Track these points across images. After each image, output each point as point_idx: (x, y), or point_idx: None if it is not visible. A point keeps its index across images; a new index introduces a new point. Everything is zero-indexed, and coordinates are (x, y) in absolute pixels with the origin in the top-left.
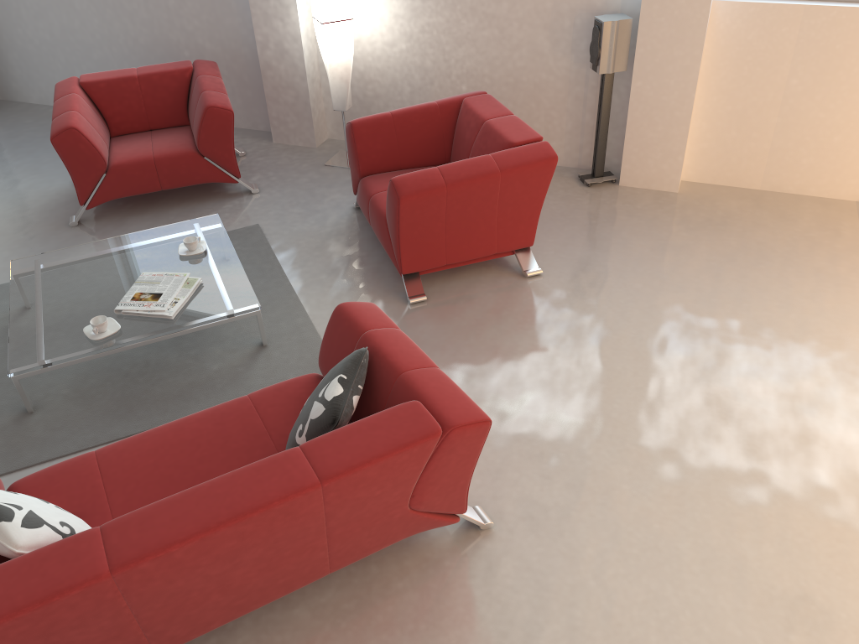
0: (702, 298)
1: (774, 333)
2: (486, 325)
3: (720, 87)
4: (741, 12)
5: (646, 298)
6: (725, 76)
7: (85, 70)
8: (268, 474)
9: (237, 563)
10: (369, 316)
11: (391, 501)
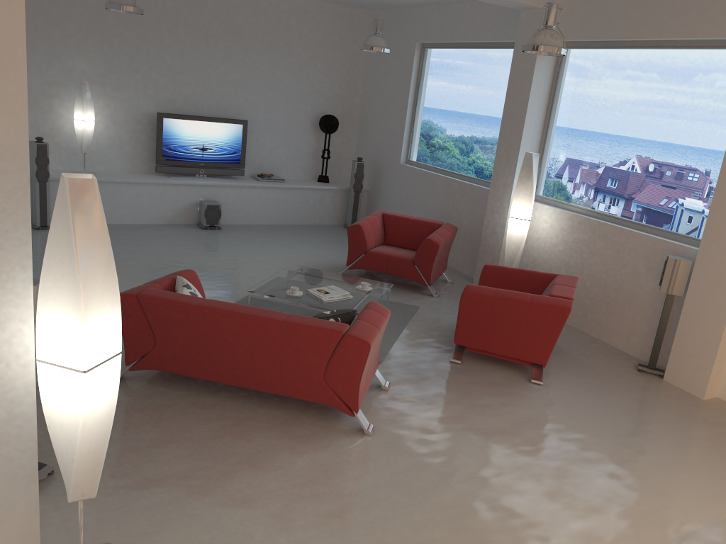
0: (632, 439)
1: (657, 473)
2: (477, 385)
3: None
4: None
5: (593, 421)
6: None
7: None
8: (268, 312)
9: (239, 343)
10: (376, 307)
11: (313, 363)
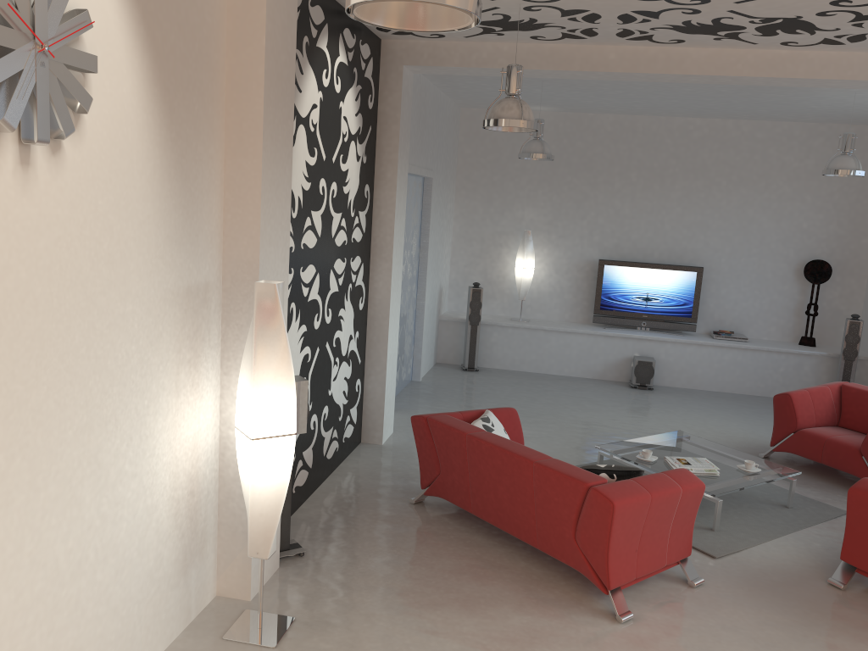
0: None
1: None
2: (842, 620)
3: None
4: None
5: None
6: None
7: None
8: (531, 452)
9: (500, 480)
10: (678, 474)
11: (563, 516)
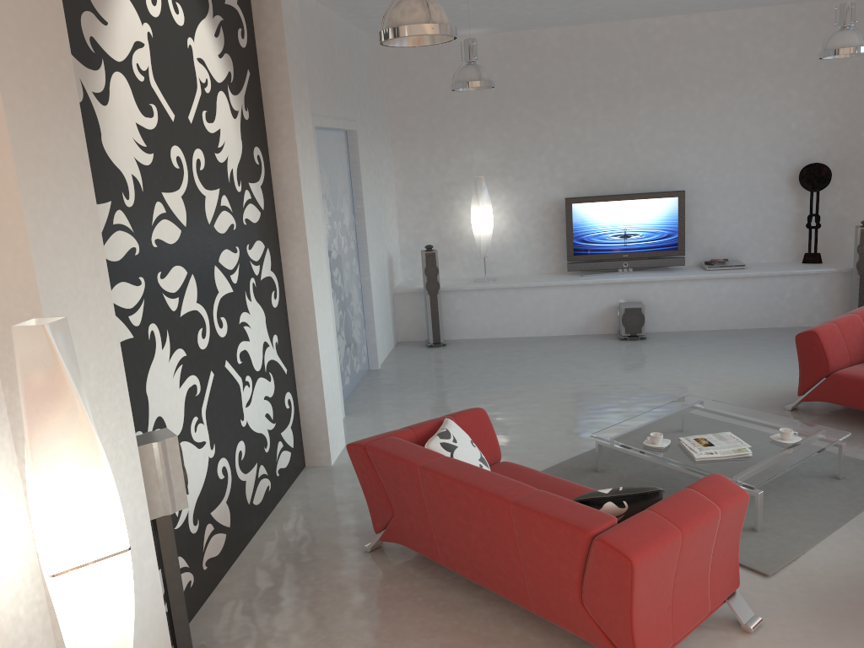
0: None
1: None
2: None
3: None
4: None
5: None
6: None
7: None
8: (505, 484)
9: (470, 526)
10: (711, 486)
11: (561, 574)
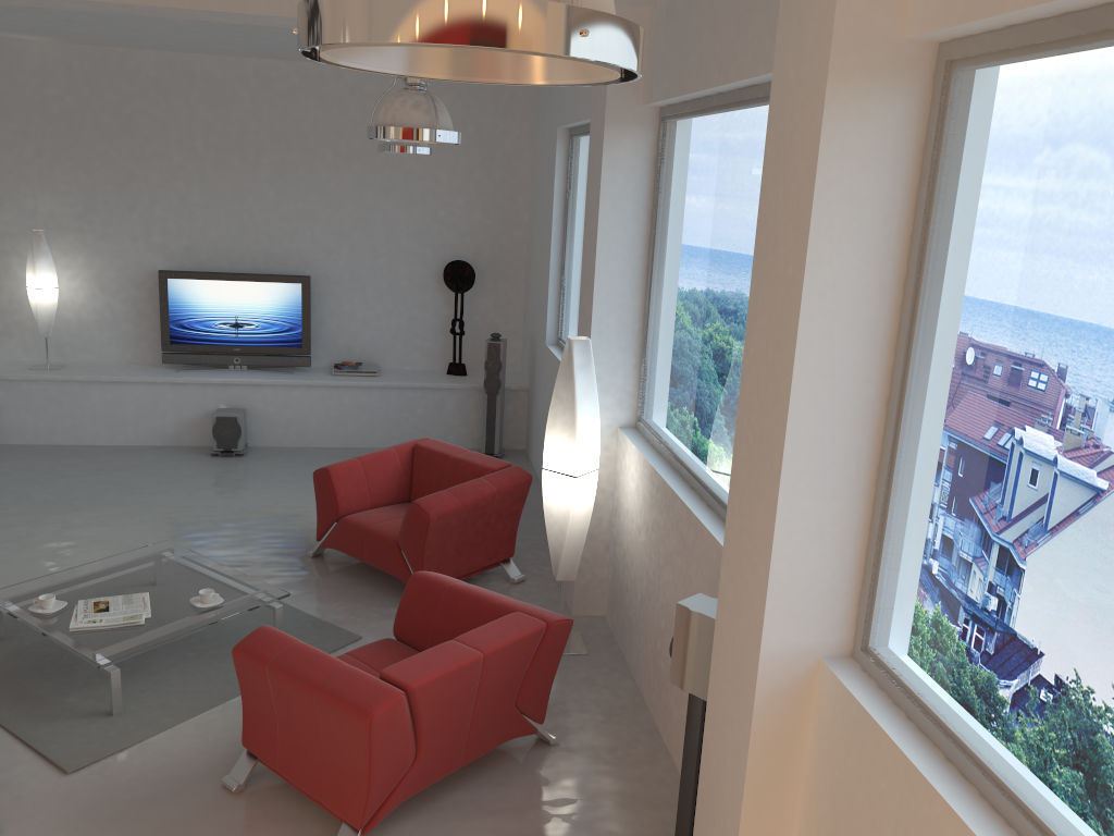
0: None
1: None
2: None
3: (818, 833)
4: (842, 704)
5: None
6: (824, 817)
7: None
8: None
9: None
10: None
11: None
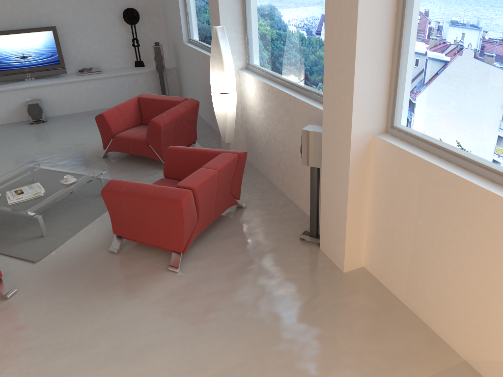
0: (211, 343)
1: None
2: (108, 281)
3: (379, 205)
4: (388, 150)
5: (189, 319)
6: (382, 197)
7: (195, 93)
8: None
9: None
10: None
11: None
